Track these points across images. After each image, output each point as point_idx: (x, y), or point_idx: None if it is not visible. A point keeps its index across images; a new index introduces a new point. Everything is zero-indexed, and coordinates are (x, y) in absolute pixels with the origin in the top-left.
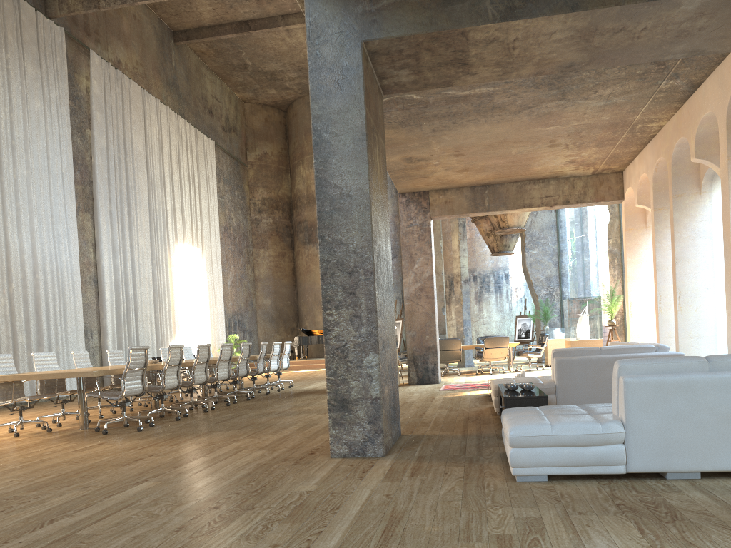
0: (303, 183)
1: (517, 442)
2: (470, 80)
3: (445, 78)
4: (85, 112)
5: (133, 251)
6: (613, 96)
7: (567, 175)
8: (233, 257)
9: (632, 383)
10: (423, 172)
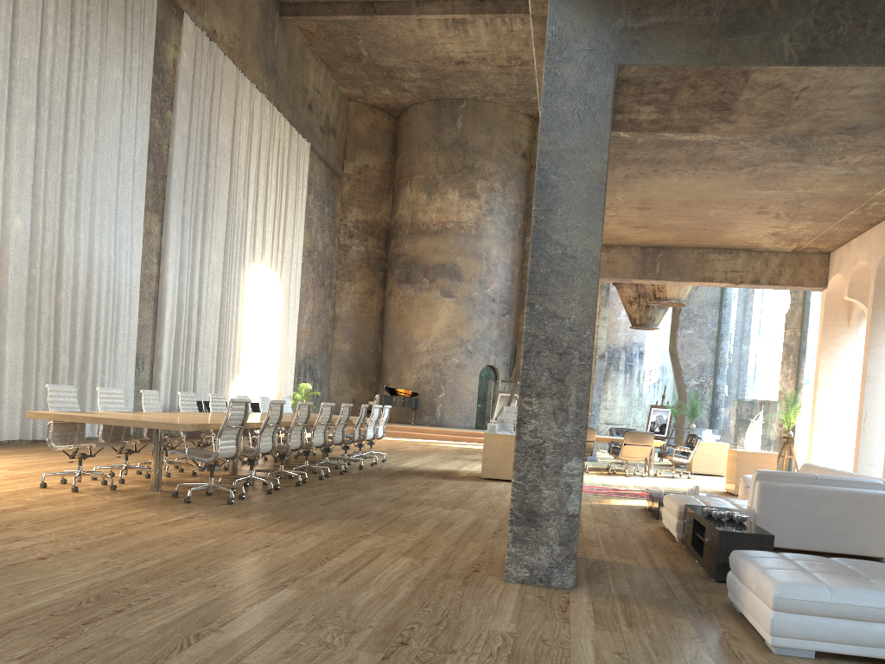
0: (408, 208)
1: (784, 605)
2: (723, 128)
3: (693, 122)
4: (168, 89)
5: (202, 267)
6: (861, 165)
7: (762, 248)
8: (313, 288)
9: None
10: None
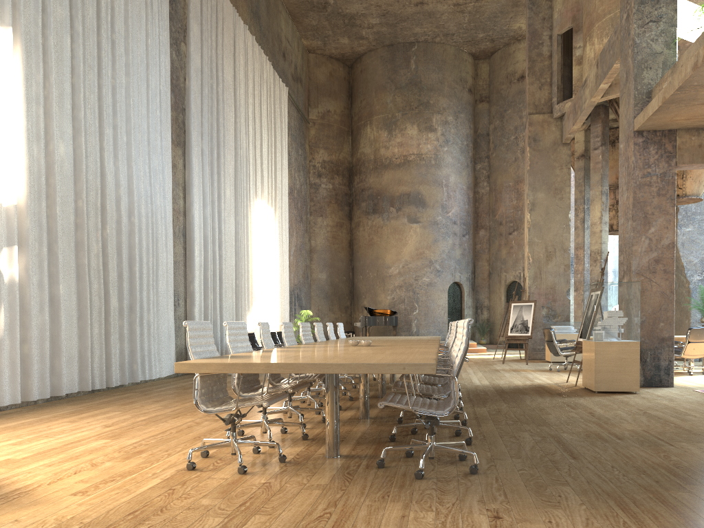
0: (370, 146)
1: None
2: None
3: None
4: (181, 21)
5: (220, 202)
6: None
7: None
8: (295, 223)
9: None
10: None
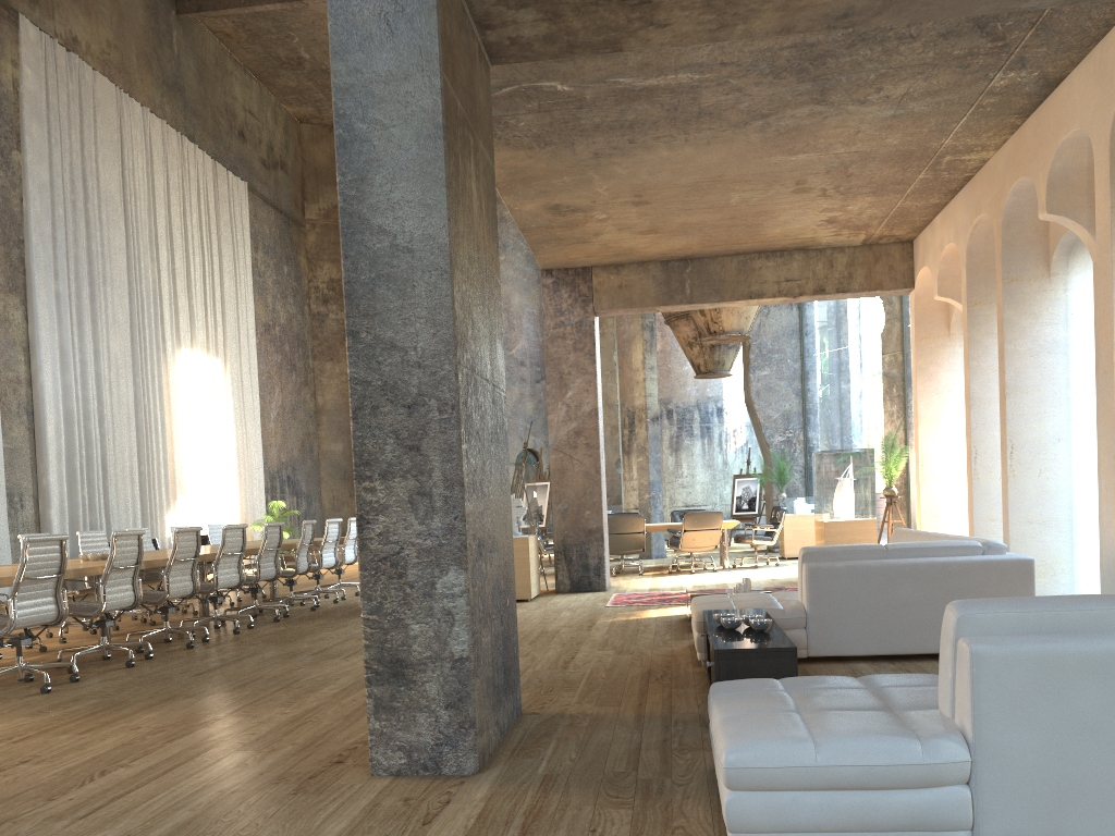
0: None
1: (743, 779)
2: (656, 39)
3: (607, 33)
4: (10, 121)
5: (98, 361)
6: (909, 100)
7: (822, 244)
8: (279, 374)
9: (988, 656)
10: (581, 233)
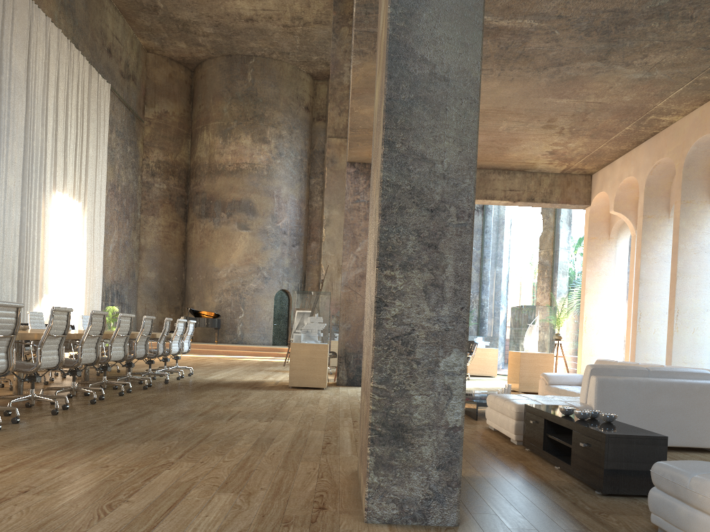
0: (206, 150)
1: None
2: None
3: None
4: None
5: None
6: (657, 68)
7: (536, 169)
8: (118, 219)
9: None
10: None
